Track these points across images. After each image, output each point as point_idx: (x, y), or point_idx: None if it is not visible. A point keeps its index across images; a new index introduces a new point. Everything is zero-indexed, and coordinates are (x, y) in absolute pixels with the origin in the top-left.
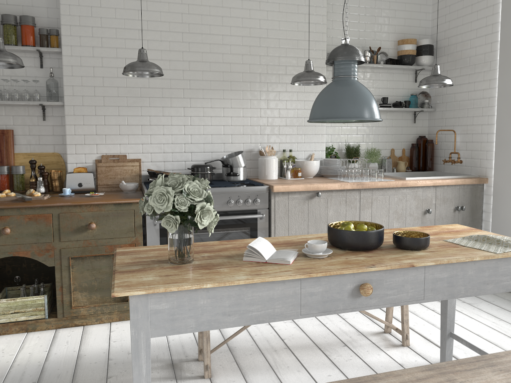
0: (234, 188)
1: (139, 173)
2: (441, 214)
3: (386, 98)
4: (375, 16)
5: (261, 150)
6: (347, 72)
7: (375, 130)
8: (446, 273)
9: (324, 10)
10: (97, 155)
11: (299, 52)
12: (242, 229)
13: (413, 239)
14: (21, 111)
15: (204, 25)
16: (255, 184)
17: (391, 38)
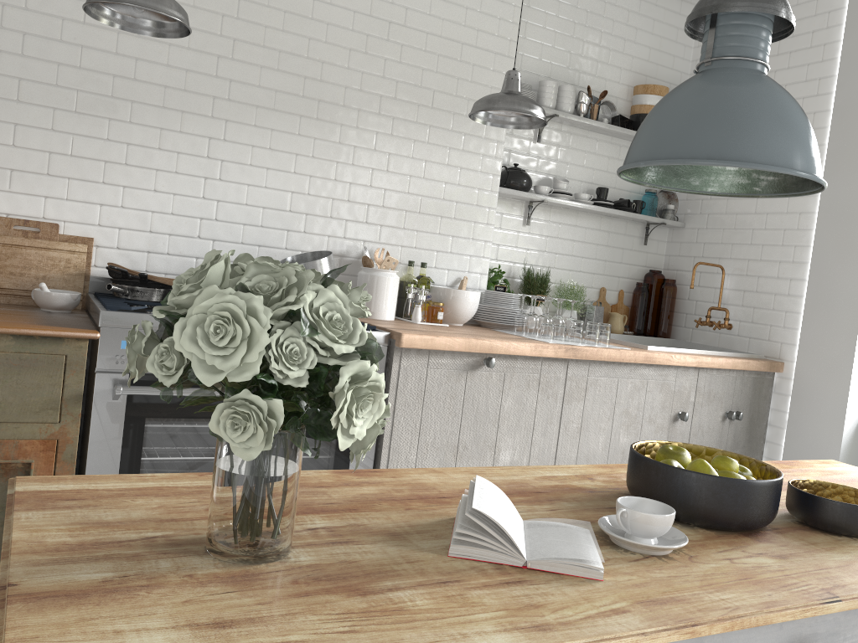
0: None
1: (85, 270)
2: (701, 423)
3: (606, 190)
4: (602, 31)
5: (366, 255)
6: (752, 49)
7: (576, 248)
8: None
9: None
10: None
11: (462, 69)
12: None
13: None
14: None
15: None
16: None
17: (624, 80)
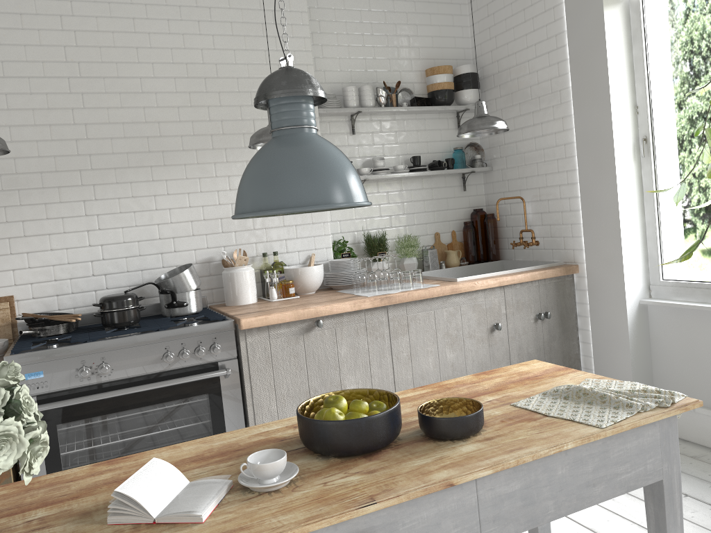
0: (173, 331)
1: (12, 320)
2: (517, 328)
3: (418, 157)
4: (387, 35)
5: (225, 258)
6: (293, 119)
7: (407, 207)
8: (518, 482)
9: (305, 30)
10: None
11: None
12: (195, 398)
13: (453, 420)
14: None
15: (106, 64)
16: (211, 319)
17: (416, 67)
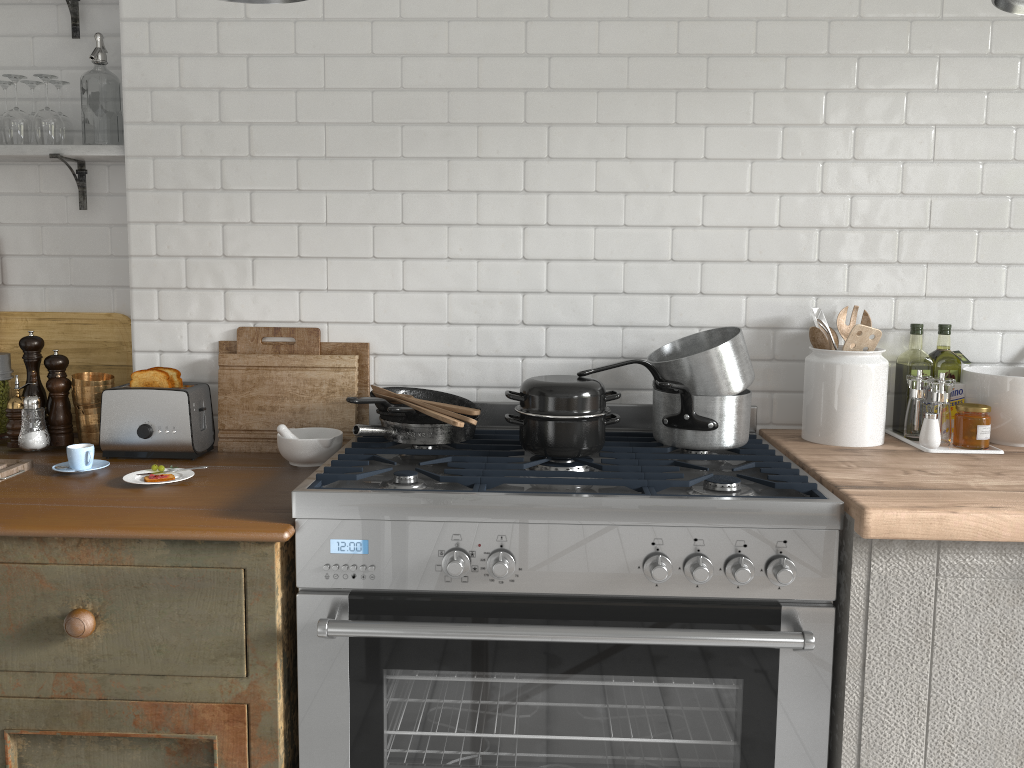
0: (679, 503)
1: (361, 393)
2: None
3: None
4: None
5: (818, 325)
6: None
7: None
8: None
9: None
10: (226, 326)
11: None
12: (708, 684)
13: None
14: (21, 181)
15: None
16: (778, 486)
17: None
